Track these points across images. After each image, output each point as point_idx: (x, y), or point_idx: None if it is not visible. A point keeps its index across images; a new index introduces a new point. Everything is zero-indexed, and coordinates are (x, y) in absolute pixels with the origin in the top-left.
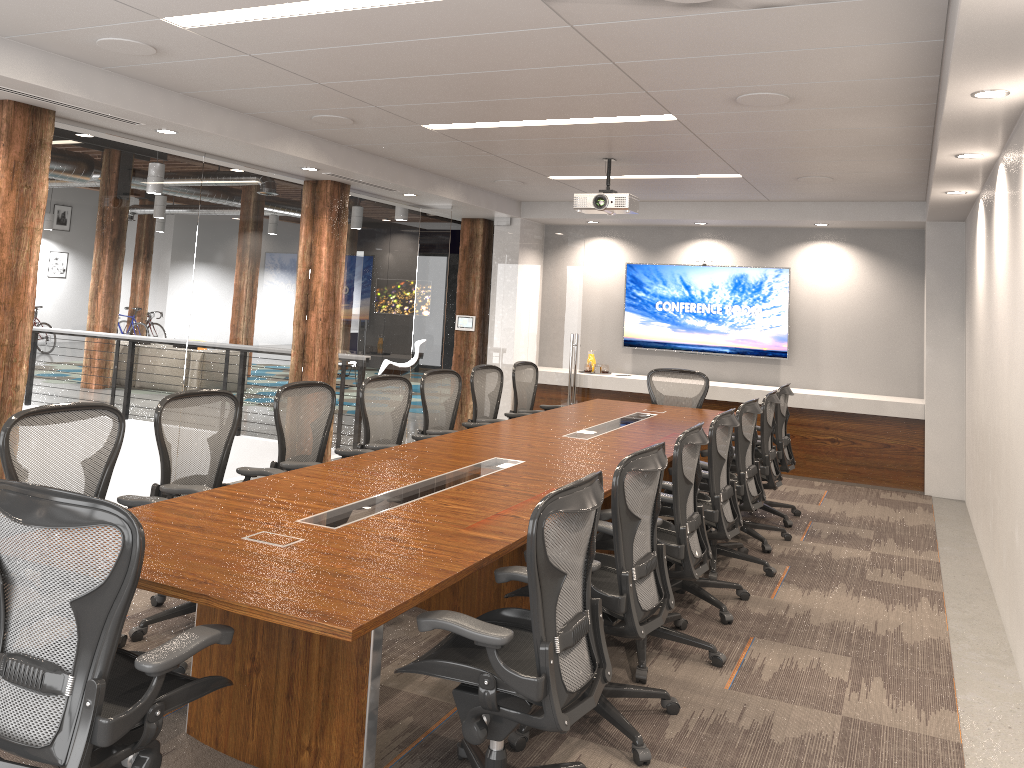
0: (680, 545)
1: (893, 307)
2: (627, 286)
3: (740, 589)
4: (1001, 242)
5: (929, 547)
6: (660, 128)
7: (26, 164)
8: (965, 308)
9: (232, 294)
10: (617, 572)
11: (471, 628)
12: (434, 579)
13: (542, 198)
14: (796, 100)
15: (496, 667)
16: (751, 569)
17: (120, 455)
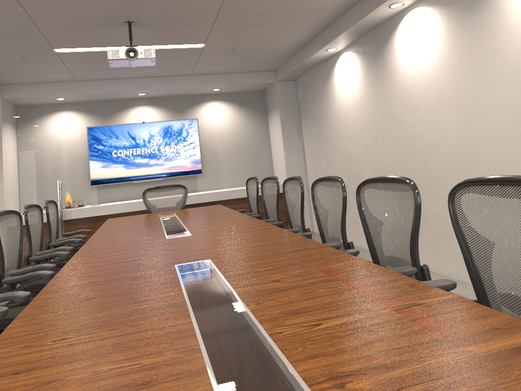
0: None
1: (254, 135)
2: (89, 143)
3: None
4: (422, 54)
5: None
6: None
7: None
8: (301, 127)
9: None
10: None
11: None
12: None
13: (24, 79)
14: None
15: None
16: None
17: None
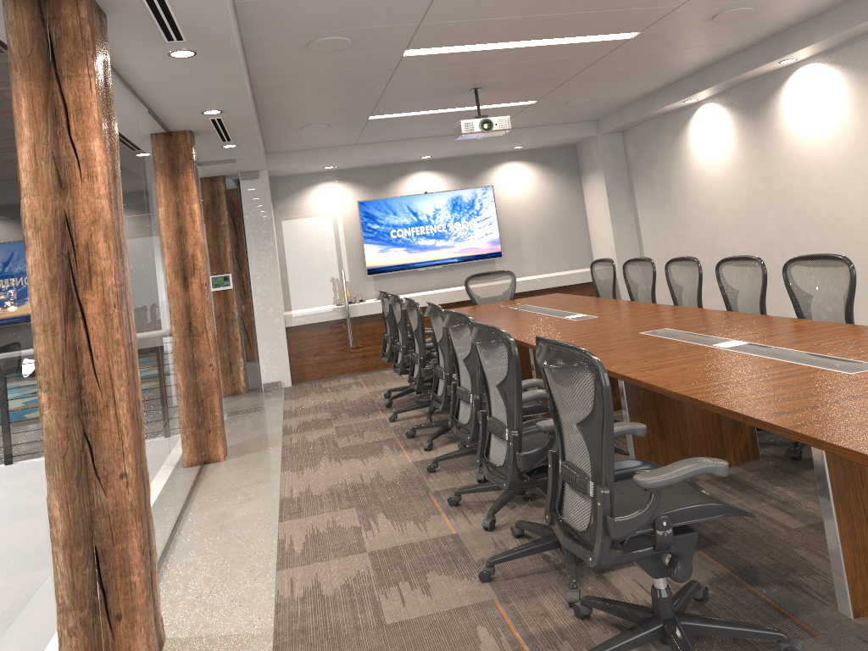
0: None
1: (565, 204)
2: (362, 221)
3: None
4: (818, 116)
5: None
6: (597, 49)
7: (106, 86)
8: (632, 193)
9: (163, 263)
10: None
11: None
12: None
13: (299, 147)
14: (747, 16)
15: None
16: None
17: (154, 477)
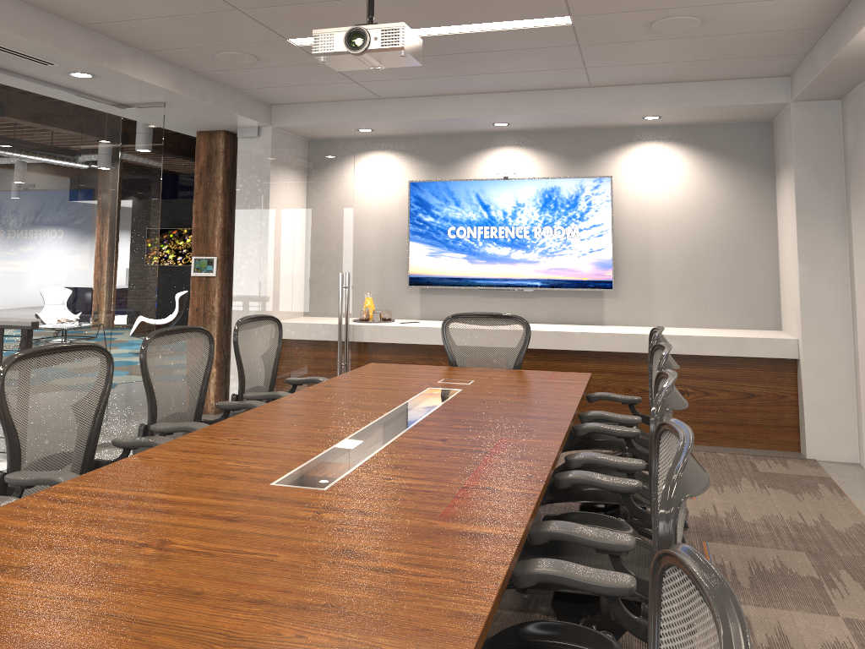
0: None
1: (739, 218)
2: (411, 210)
3: None
4: None
5: None
6: None
7: None
8: (848, 211)
9: None
10: None
11: None
12: None
13: (296, 96)
14: None
15: None
16: None
17: None
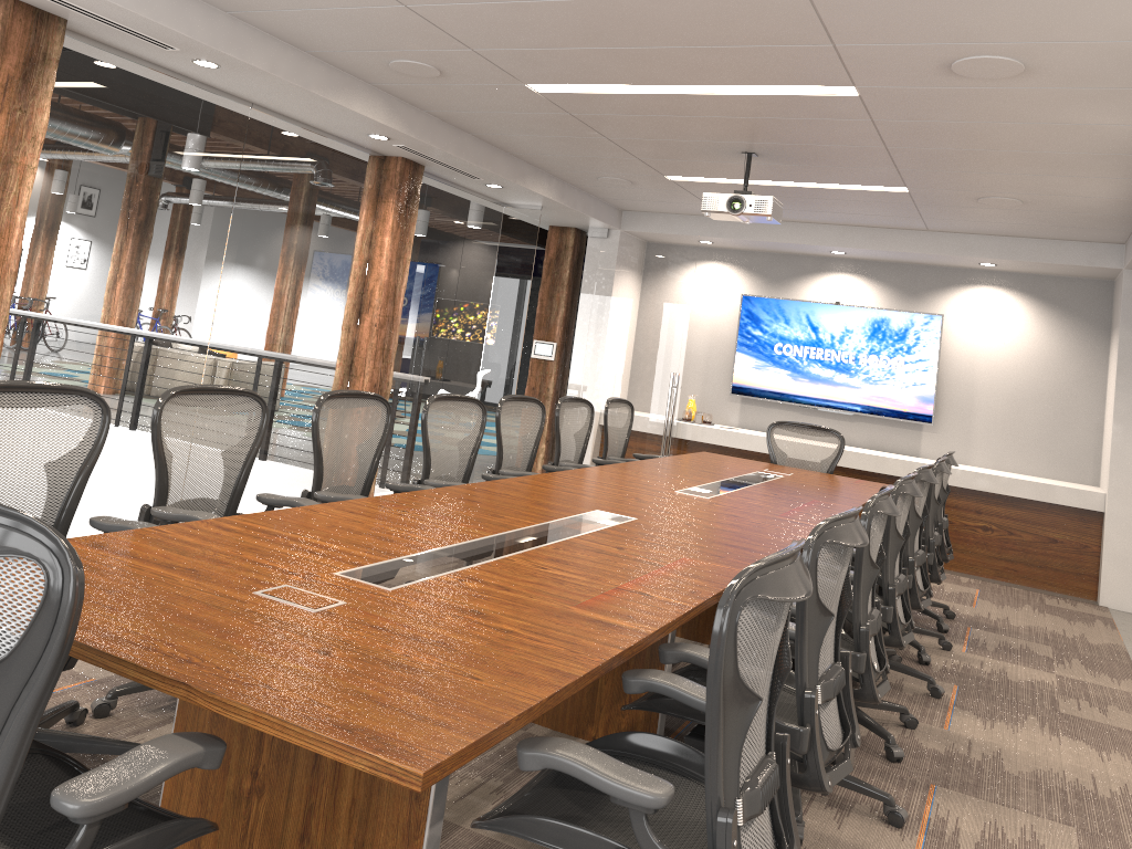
0: (861, 653)
1: (1068, 372)
2: (741, 322)
3: (906, 713)
4: None
5: (1128, 675)
6: (831, 108)
7: (23, 82)
8: None
9: (271, 282)
10: (797, 691)
11: (607, 775)
12: (546, 686)
13: (649, 207)
14: (1032, 72)
15: (644, 843)
16: (909, 685)
17: (114, 467)
